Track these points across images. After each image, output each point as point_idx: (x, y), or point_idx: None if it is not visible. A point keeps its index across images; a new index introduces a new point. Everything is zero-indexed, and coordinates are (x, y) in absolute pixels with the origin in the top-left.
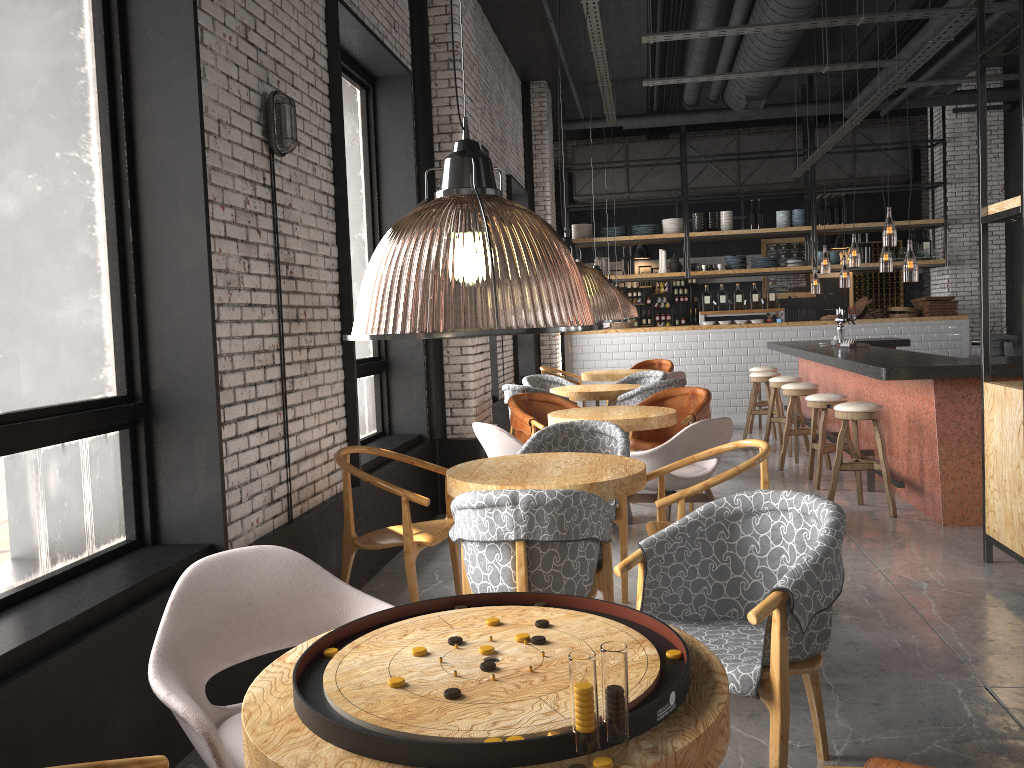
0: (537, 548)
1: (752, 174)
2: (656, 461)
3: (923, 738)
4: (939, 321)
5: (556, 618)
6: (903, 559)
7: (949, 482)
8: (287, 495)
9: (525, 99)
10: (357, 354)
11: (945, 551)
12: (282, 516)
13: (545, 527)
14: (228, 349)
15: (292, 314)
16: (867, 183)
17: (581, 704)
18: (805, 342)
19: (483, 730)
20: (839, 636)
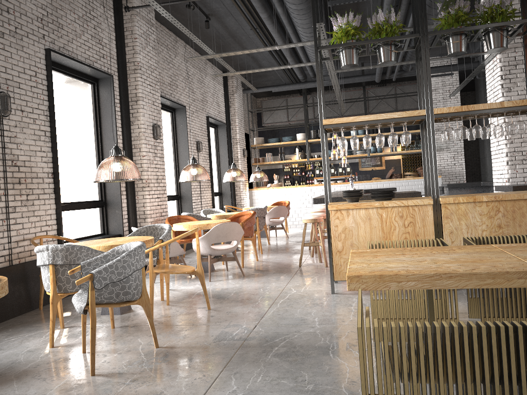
0: (59, 267)
1: (347, 110)
2: (204, 242)
3: (204, 341)
4: None
5: None
6: (302, 282)
7: None
8: (9, 254)
9: (225, 80)
10: (86, 199)
11: (325, 279)
12: (5, 263)
13: (60, 259)
14: None
15: (15, 180)
16: None
17: None
18: None
19: None
20: (228, 310)
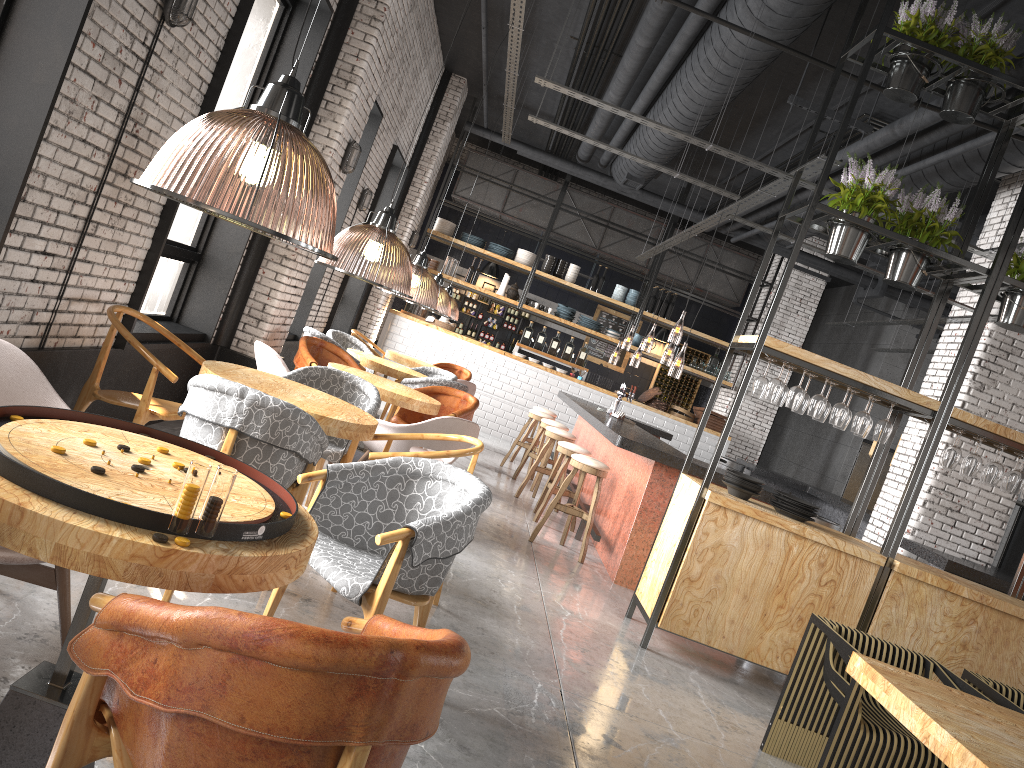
0: (246, 442)
1: (613, 244)
2: None
3: (489, 702)
4: (707, 433)
5: (215, 467)
6: (565, 592)
7: (633, 549)
8: (47, 324)
9: (442, 86)
10: (175, 236)
11: (601, 599)
12: (34, 340)
13: (259, 426)
14: (45, 169)
15: (122, 168)
16: (703, 295)
17: (185, 496)
18: (589, 403)
19: (106, 494)
20: (476, 621)
